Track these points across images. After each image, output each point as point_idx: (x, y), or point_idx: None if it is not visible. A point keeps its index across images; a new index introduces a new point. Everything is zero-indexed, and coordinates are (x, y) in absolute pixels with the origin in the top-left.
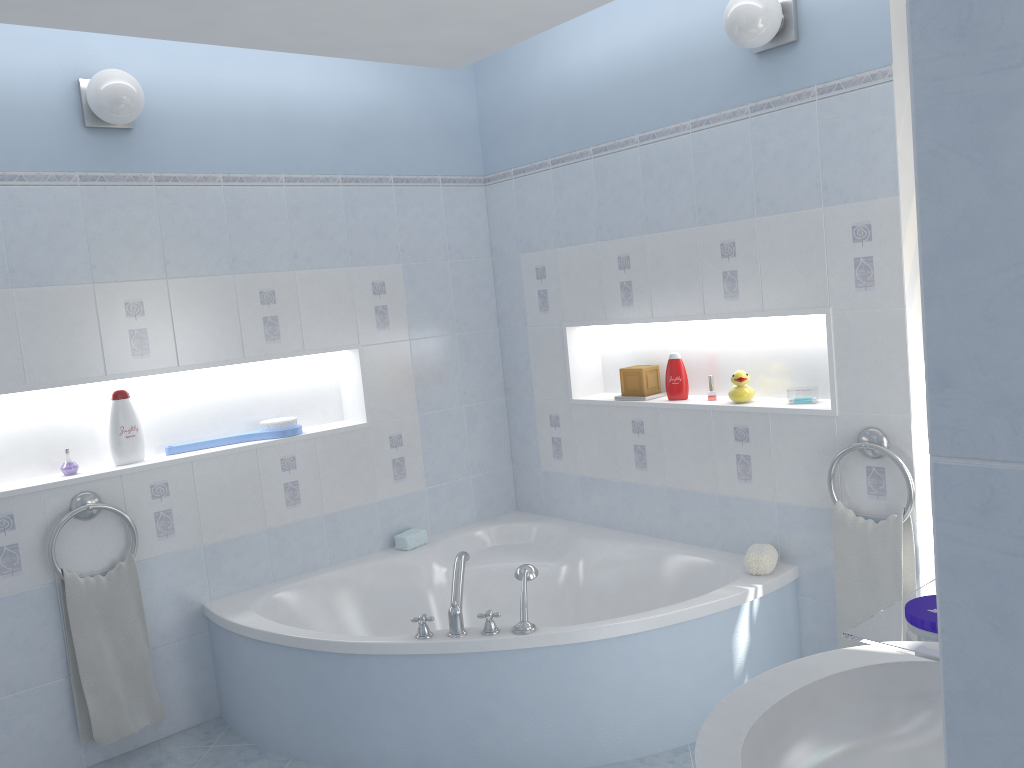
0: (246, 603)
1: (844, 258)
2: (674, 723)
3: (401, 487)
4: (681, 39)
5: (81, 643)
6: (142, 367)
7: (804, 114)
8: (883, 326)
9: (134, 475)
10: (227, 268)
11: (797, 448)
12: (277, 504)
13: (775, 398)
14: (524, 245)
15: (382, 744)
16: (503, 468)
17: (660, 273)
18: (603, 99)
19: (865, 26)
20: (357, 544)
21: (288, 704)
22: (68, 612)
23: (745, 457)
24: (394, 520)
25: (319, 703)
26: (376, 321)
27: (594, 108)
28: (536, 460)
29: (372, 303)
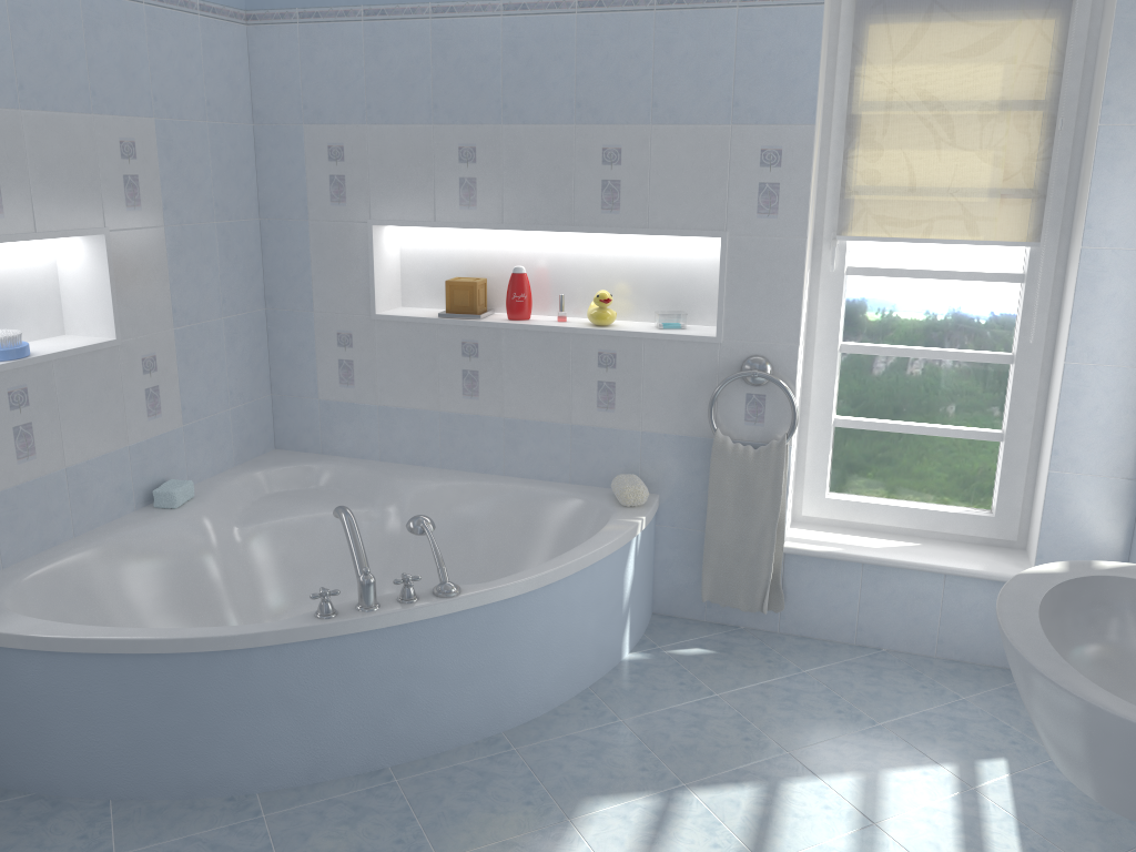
0: None
1: (748, 181)
2: (580, 668)
3: (156, 426)
4: None
5: None
6: None
7: (722, 19)
8: (782, 255)
9: None
10: None
11: (672, 375)
12: (5, 458)
13: (629, 322)
14: (311, 114)
15: (266, 755)
16: (262, 397)
17: (518, 173)
18: None
19: None
20: (106, 506)
21: (109, 731)
22: None
23: (609, 384)
24: (148, 470)
25: (168, 721)
26: (125, 197)
27: None
28: (312, 387)
29: (120, 170)
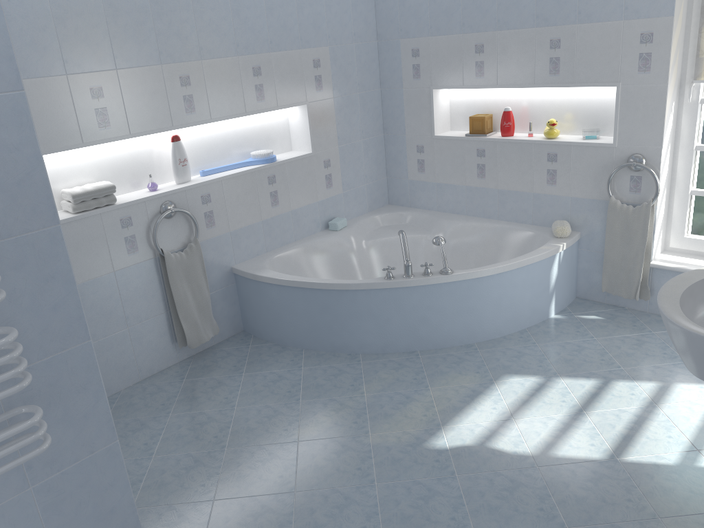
0: (260, 265)
1: (633, 53)
2: (520, 318)
3: (330, 192)
4: None
5: (176, 292)
6: (191, 120)
7: None
8: (652, 95)
9: (192, 190)
10: (234, 52)
11: (588, 165)
12: (267, 205)
13: (569, 135)
14: (403, 33)
15: (364, 337)
16: (382, 179)
17: (505, 57)
18: None
19: None
20: (308, 228)
21: (302, 320)
22: (167, 274)
23: (553, 171)
24: (326, 213)
25: (324, 318)
26: (315, 86)
27: None
28: (405, 173)
29: (313, 74)
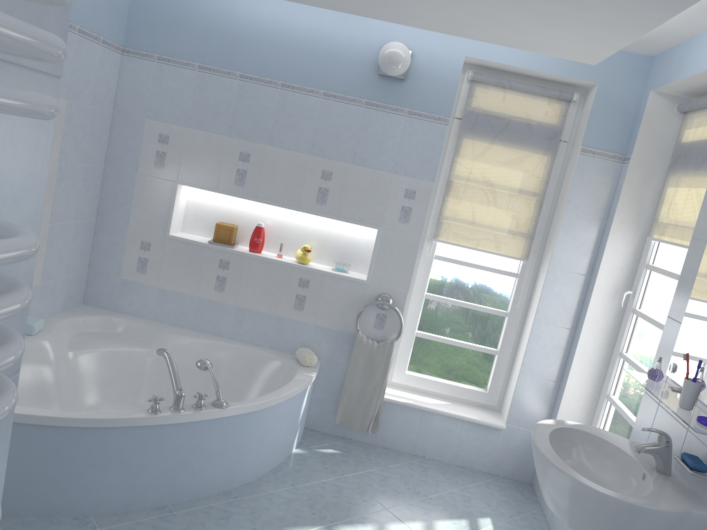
0: None
1: (397, 204)
2: (274, 455)
3: None
4: (331, 39)
5: None
6: None
7: (397, 120)
8: (407, 244)
9: None
10: None
11: (339, 297)
12: None
13: (316, 263)
14: (152, 114)
15: (102, 493)
16: (83, 272)
17: (272, 173)
18: (259, 46)
19: (442, 91)
20: None
21: (6, 471)
22: None
23: (302, 296)
24: None
25: (47, 467)
26: None
27: (249, 48)
28: (117, 270)
29: None
